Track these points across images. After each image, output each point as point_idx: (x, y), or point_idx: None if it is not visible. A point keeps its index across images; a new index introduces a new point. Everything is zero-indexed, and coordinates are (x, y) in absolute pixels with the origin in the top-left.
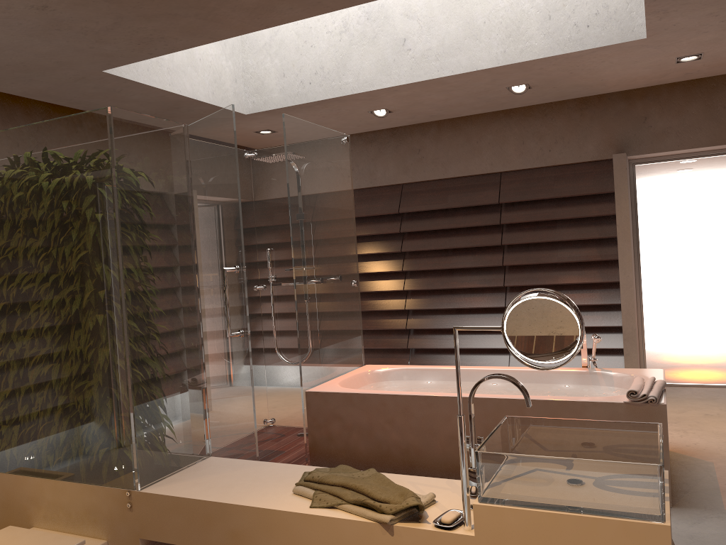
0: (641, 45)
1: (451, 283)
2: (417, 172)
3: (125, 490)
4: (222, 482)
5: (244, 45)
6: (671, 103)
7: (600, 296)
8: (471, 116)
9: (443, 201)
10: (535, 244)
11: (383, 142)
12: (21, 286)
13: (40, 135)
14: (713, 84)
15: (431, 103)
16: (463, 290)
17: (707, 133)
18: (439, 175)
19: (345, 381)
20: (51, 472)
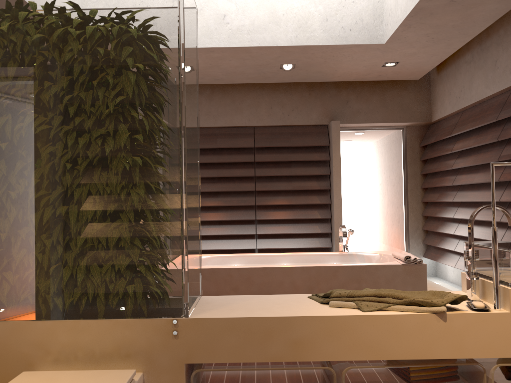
0: (378, 48)
1: (217, 202)
2: None
3: (171, 318)
4: (254, 307)
5: None
6: (362, 94)
7: (318, 213)
8: (236, 85)
9: (213, 142)
10: (276, 177)
11: None
12: (45, 123)
13: None
14: (385, 86)
15: (224, 68)
16: (224, 207)
17: (381, 115)
18: (211, 124)
19: None
20: (70, 313)
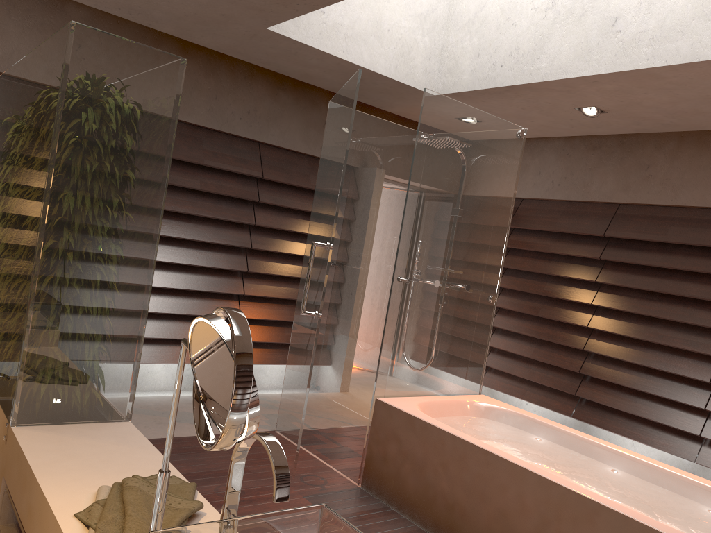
0: None
1: (646, 334)
2: (640, 192)
3: (7, 421)
4: (78, 450)
5: (449, 21)
6: None
7: None
8: None
9: (662, 232)
10: None
11: (607, 151)
12: (15, 198)
13: (45, 52)
14: None
15: (654, 106)
16: (661, 347)
17: None
18: (666, 200)
19: (434, 403)
20: None
